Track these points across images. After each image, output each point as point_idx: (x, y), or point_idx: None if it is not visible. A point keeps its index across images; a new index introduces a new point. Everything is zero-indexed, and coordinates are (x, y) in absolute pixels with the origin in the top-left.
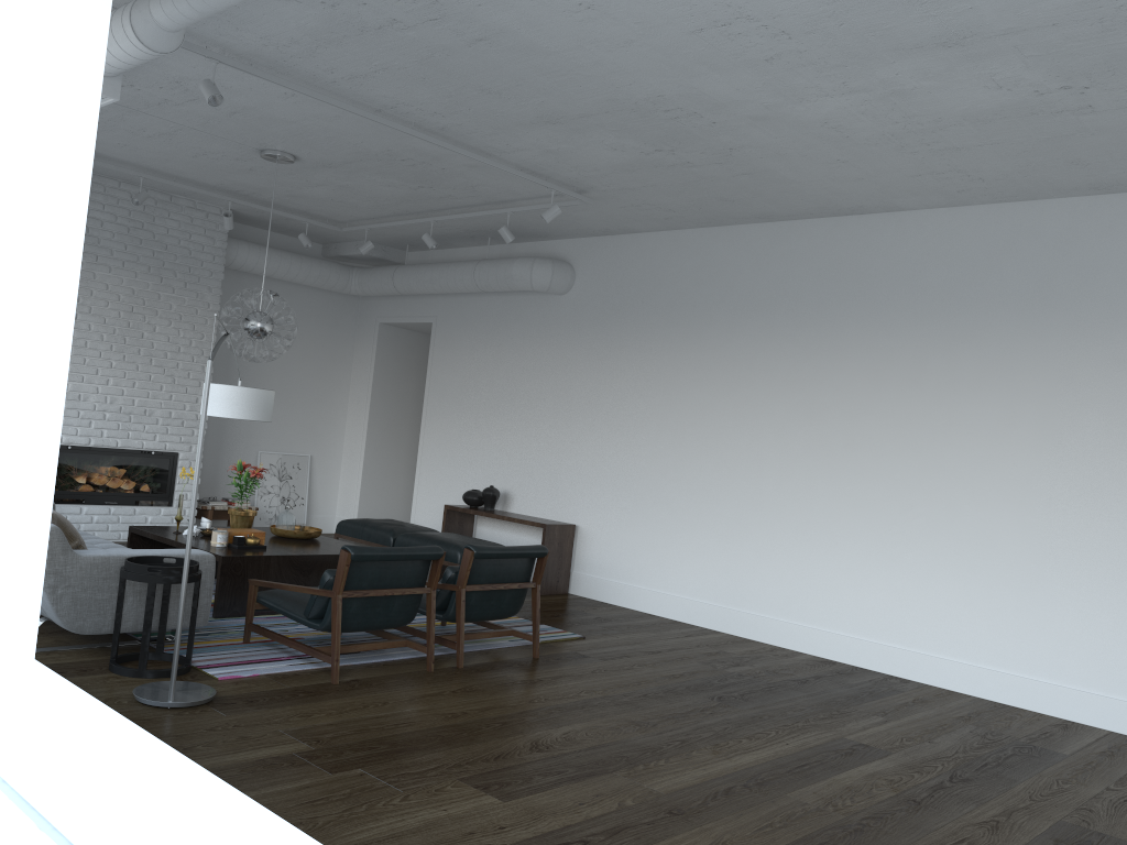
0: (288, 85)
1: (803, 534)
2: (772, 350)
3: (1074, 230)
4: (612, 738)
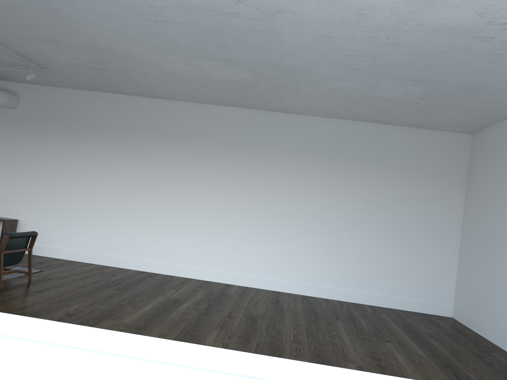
0: None
1: (133, 222)
2: (121, 147)
3: (236, 119)
4: (94, 308)
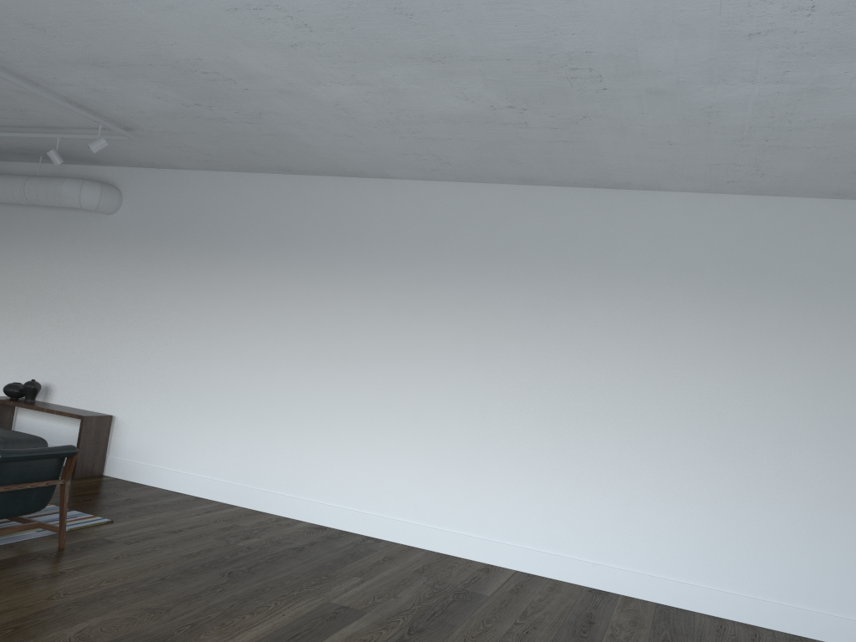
0: None
1: (307, 426)
2: (288, 277)
3: (508, 208)
4: (126, 631)
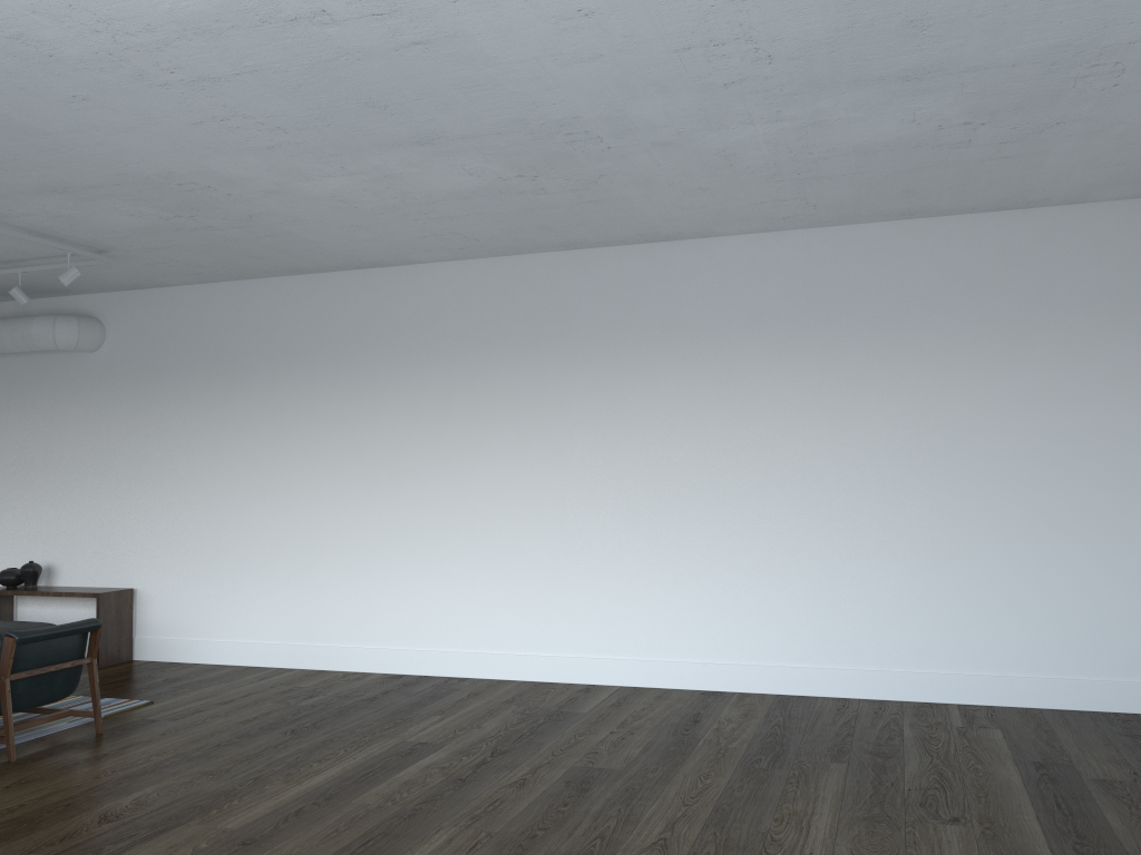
0: None
1: (363, 563)
2: (316, 395)
3: (555, 279)
4: (185, 792)
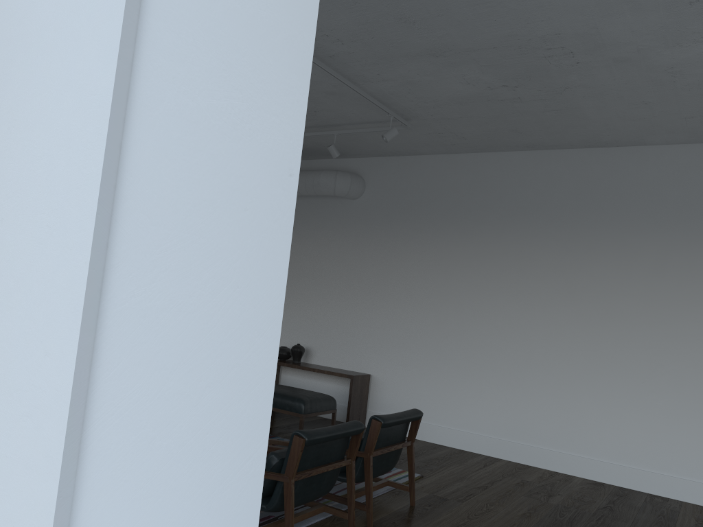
0: None
1: (569, 384)
2: (537, 245)
3: None
4: None
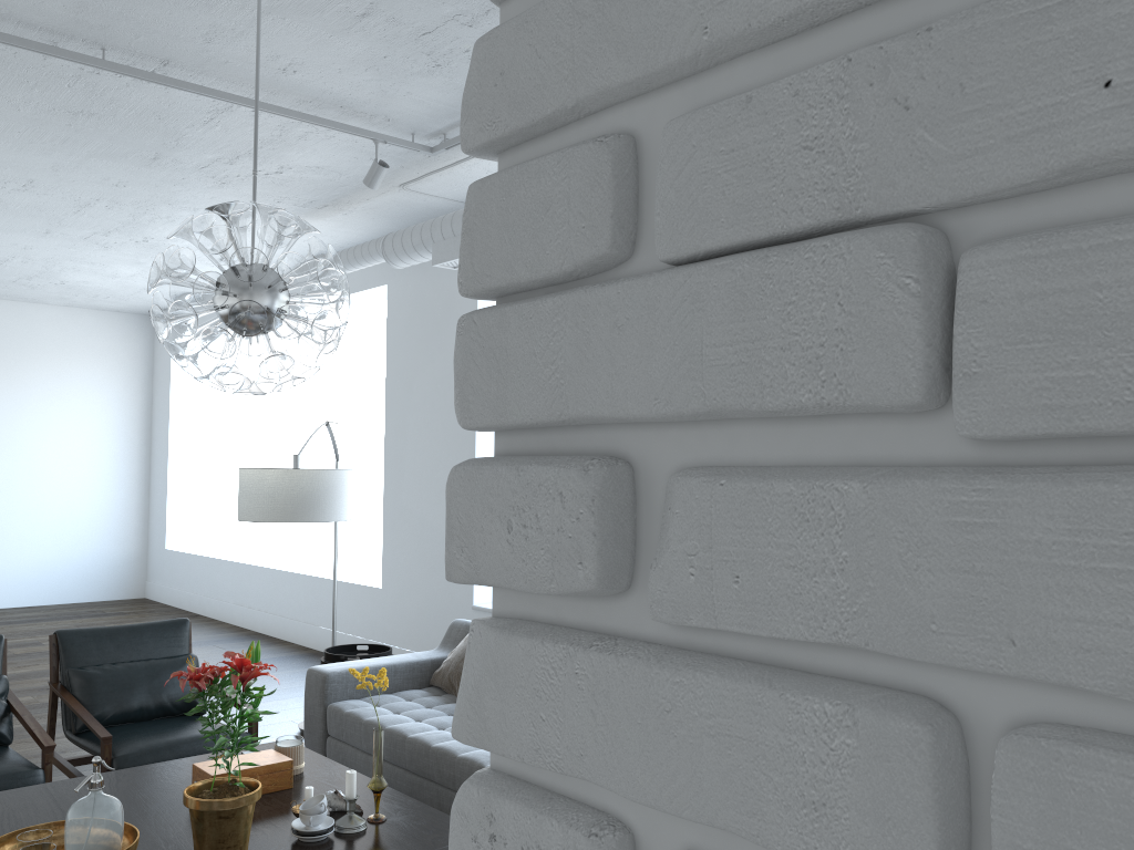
0: (297, 118)
1: None
2: None
3: None
4: None
